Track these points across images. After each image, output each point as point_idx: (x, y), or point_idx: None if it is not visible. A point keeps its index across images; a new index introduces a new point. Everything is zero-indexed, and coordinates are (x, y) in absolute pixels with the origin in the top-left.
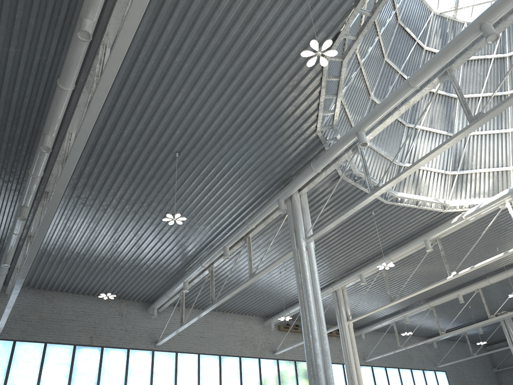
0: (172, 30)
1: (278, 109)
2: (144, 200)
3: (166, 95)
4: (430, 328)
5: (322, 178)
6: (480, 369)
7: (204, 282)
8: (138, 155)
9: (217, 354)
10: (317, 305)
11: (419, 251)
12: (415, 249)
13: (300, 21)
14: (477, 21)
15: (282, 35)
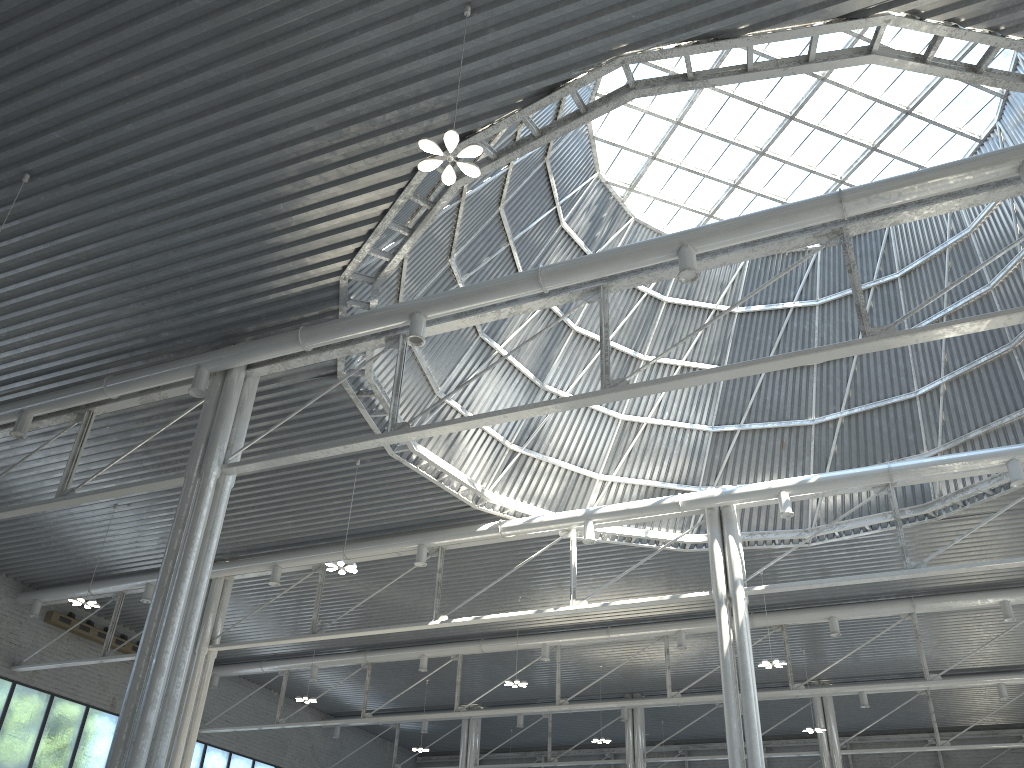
0: None
1: (294, 200)
2: None
3: (75, 49)
4: (343, 700)
5: (306, 363)
6: None
7: None
8: None
9: None
10: (192, 602)
11: (398, 558)
12: (396, 553)
13: (421, 74)
14: (679, 237)
15: (377, 79)
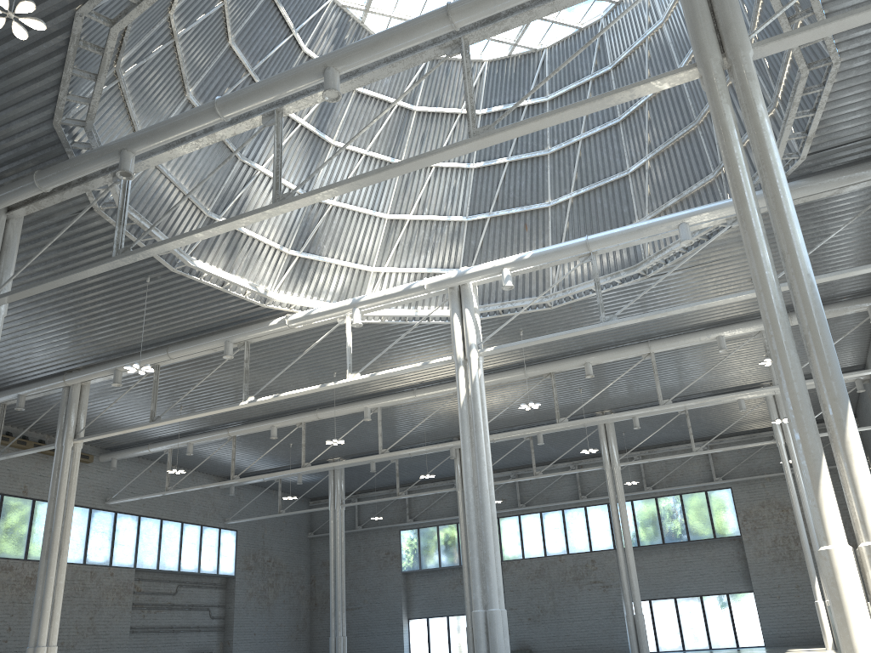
0: None
1: None
2: None
3: None
4: (231, 466)
5: (54, 202)
6: (290, 532)
7: None
8: None
9: None
10: None
11: (222, 353)
12: (212, 350)
13: None
14: (323, 60)
15: None
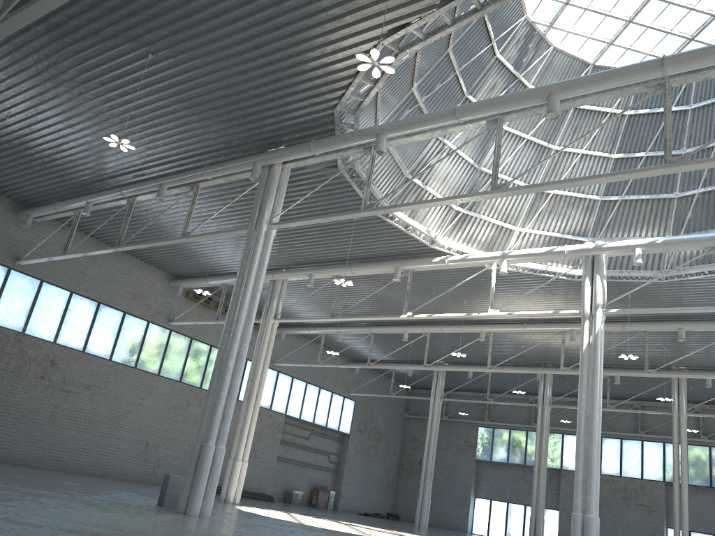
0: None
1: (302, 66)
2: (76, 86)
3: None
4: (360, 352)
5: (317, 161)
6: (392, 409)
7: (116, 213)
8: (94, 32)
9: (96, 300)
10: (252, 302)
11: (386, 274)
12: (382, 271)
13: None
14: (549, 88)
15: None
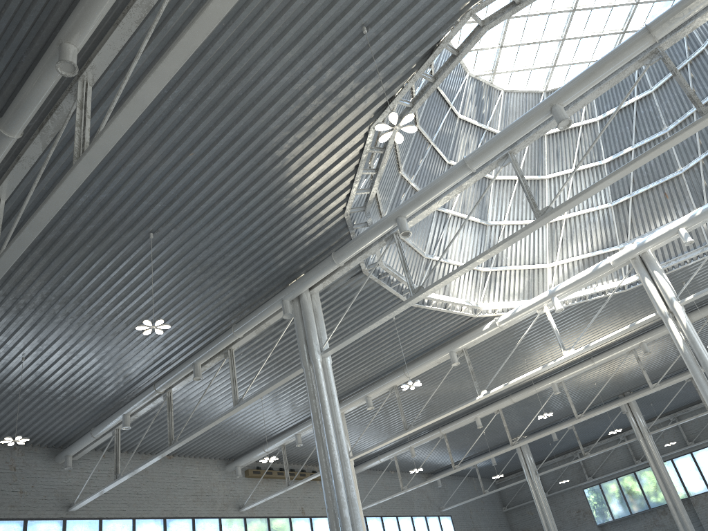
0: (180, 70)
1: (301, 182)
2: (85, 297)
3: (153, 154)
4: (435, 462)
5: (343, 273)
6: (489, 509)
7: (156, 414)
8: (91, 234)
9: (160, 516)
10: (339, 439)
11: (439, 365)
12: (437, 362)
13: (349, 78)
14: (548, 102)
15: (325, 93)
